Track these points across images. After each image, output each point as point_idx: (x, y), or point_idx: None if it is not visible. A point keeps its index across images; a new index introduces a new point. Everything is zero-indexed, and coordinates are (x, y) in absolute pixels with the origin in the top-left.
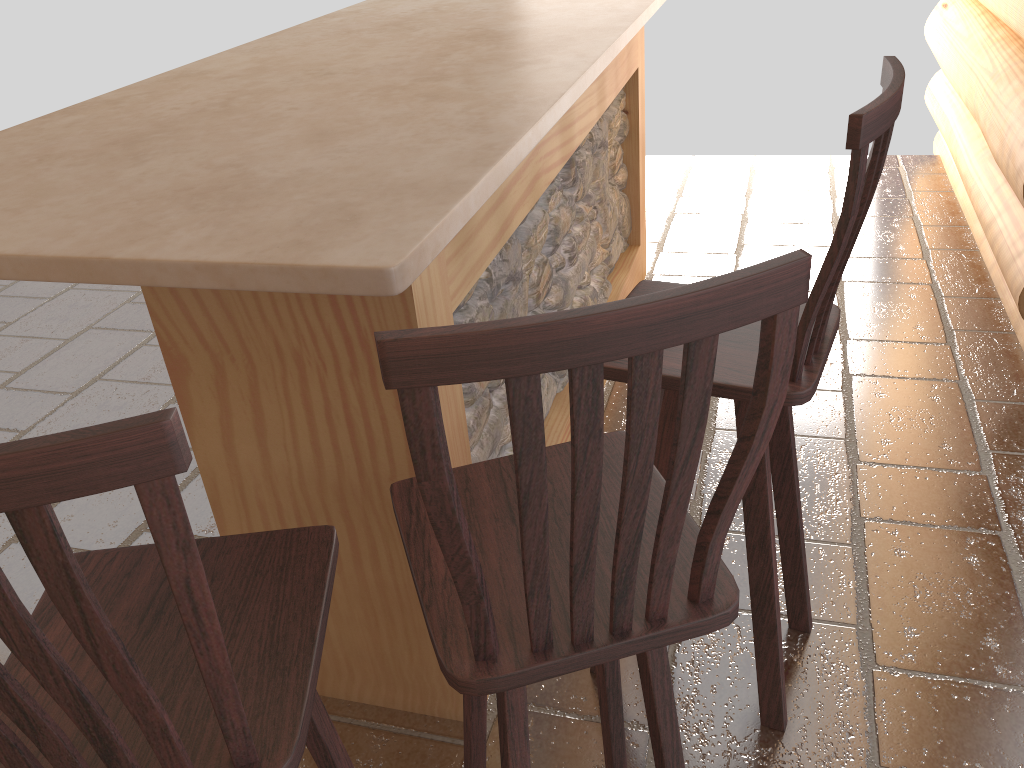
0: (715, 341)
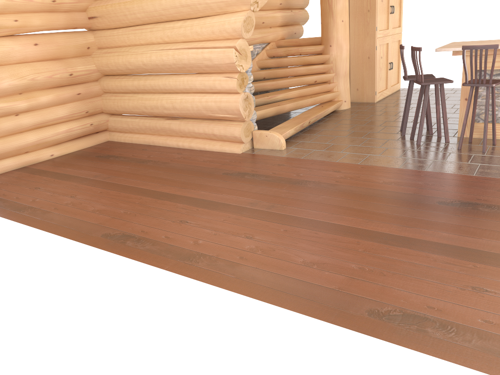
0: (416, 51)
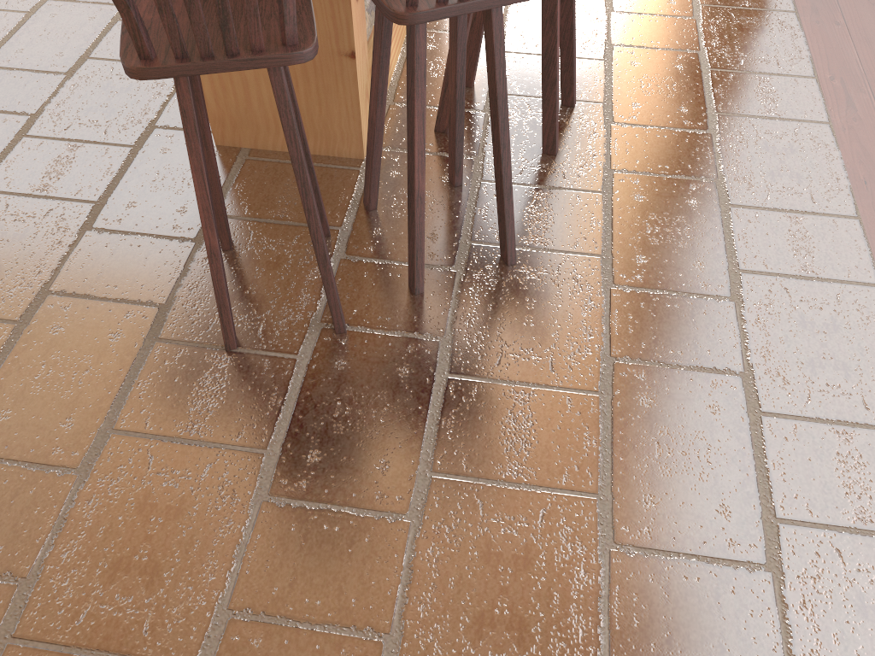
0: None
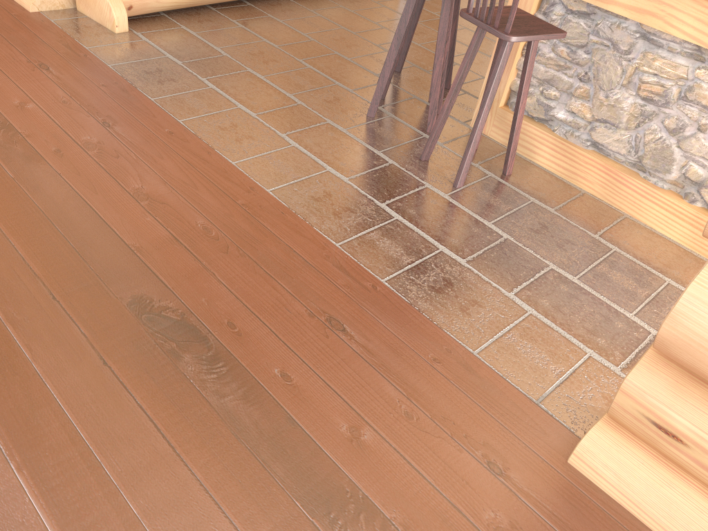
0: None
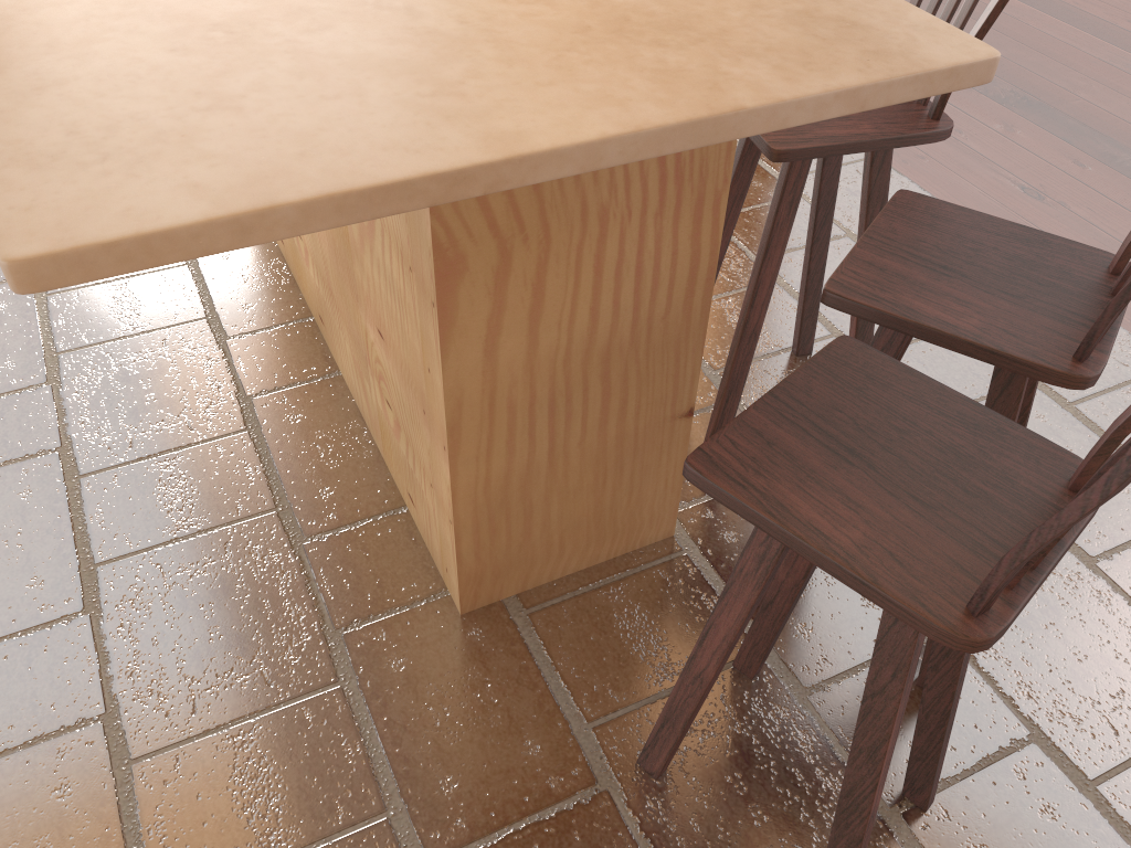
0: None
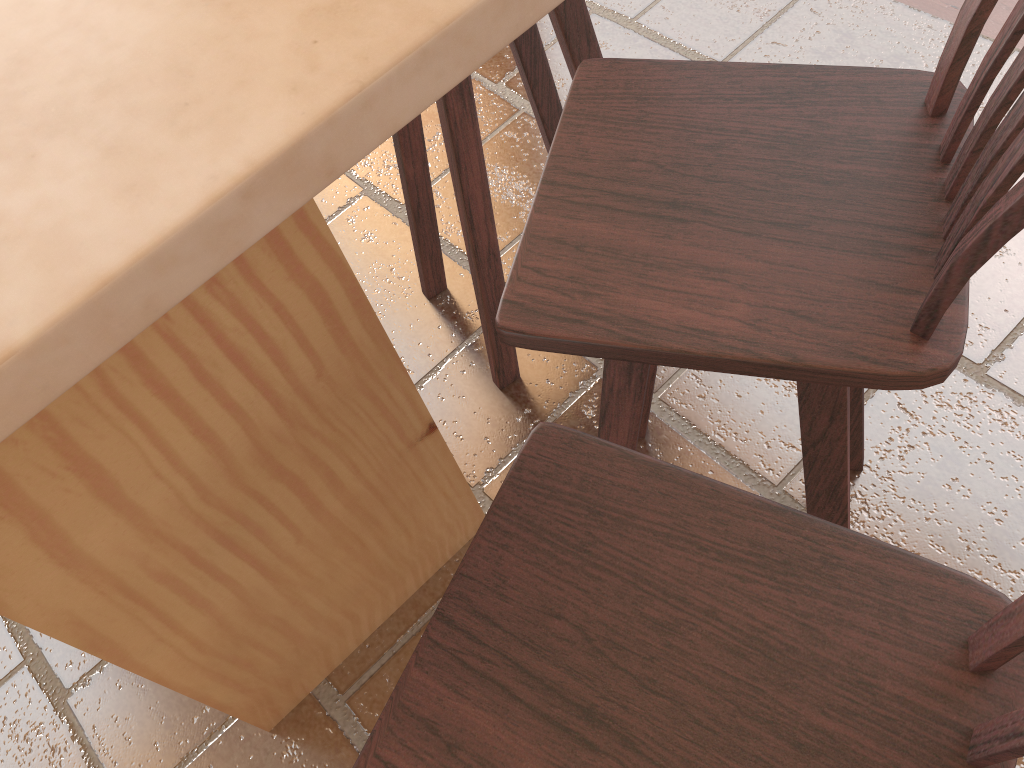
0: None
